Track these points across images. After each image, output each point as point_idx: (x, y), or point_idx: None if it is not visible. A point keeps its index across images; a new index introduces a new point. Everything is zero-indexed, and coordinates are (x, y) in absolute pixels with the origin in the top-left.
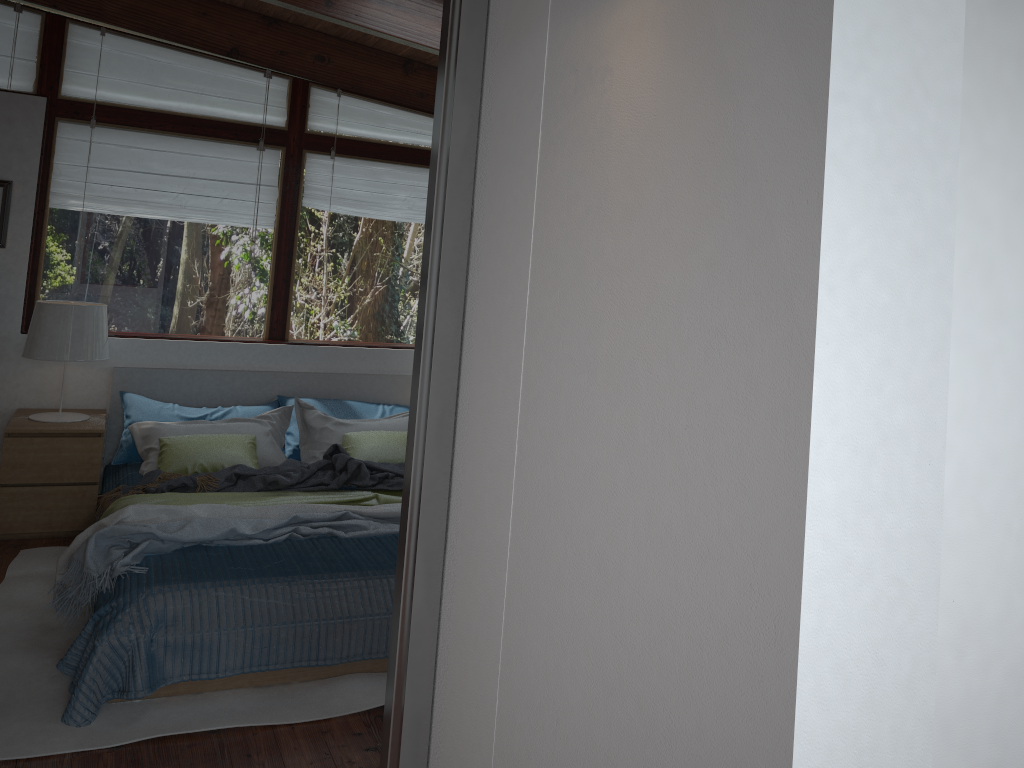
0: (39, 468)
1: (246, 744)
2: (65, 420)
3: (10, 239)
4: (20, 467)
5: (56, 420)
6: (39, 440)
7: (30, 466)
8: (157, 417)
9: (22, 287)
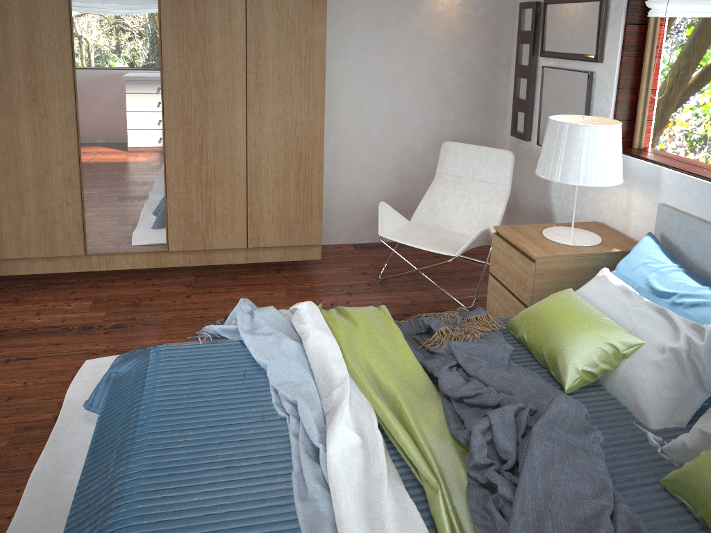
0: (503, 270)
1: (4, 486)
2: (552, 238)
3: (606, 54)
4: (496, 263)
5: (548, 235)
6: (505, 245)
7: (500, 265)
8: (629, 271)
9: (610, 102)
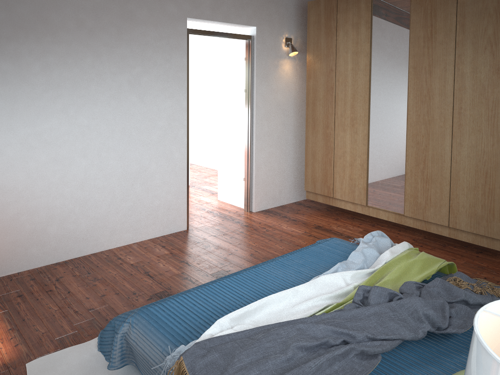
0: None
1: None
2: None
3: None
4: None
5: None
6: None
7: None
8: None
9: None
